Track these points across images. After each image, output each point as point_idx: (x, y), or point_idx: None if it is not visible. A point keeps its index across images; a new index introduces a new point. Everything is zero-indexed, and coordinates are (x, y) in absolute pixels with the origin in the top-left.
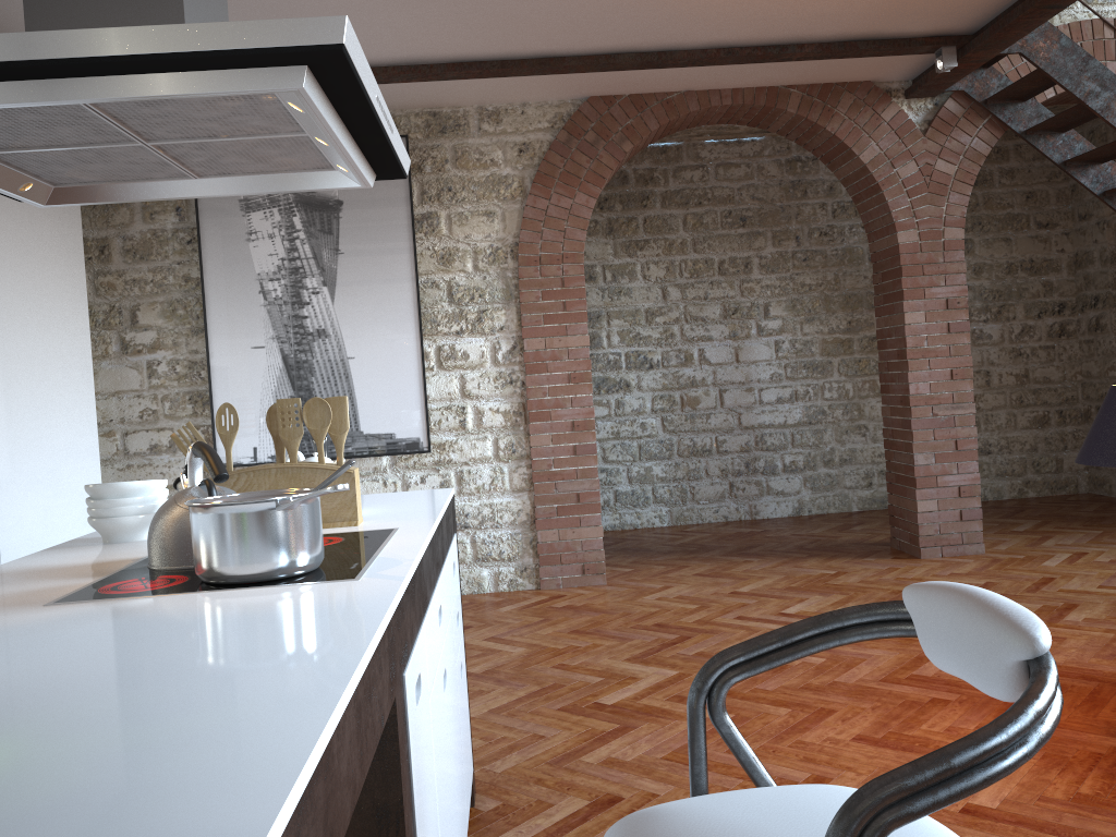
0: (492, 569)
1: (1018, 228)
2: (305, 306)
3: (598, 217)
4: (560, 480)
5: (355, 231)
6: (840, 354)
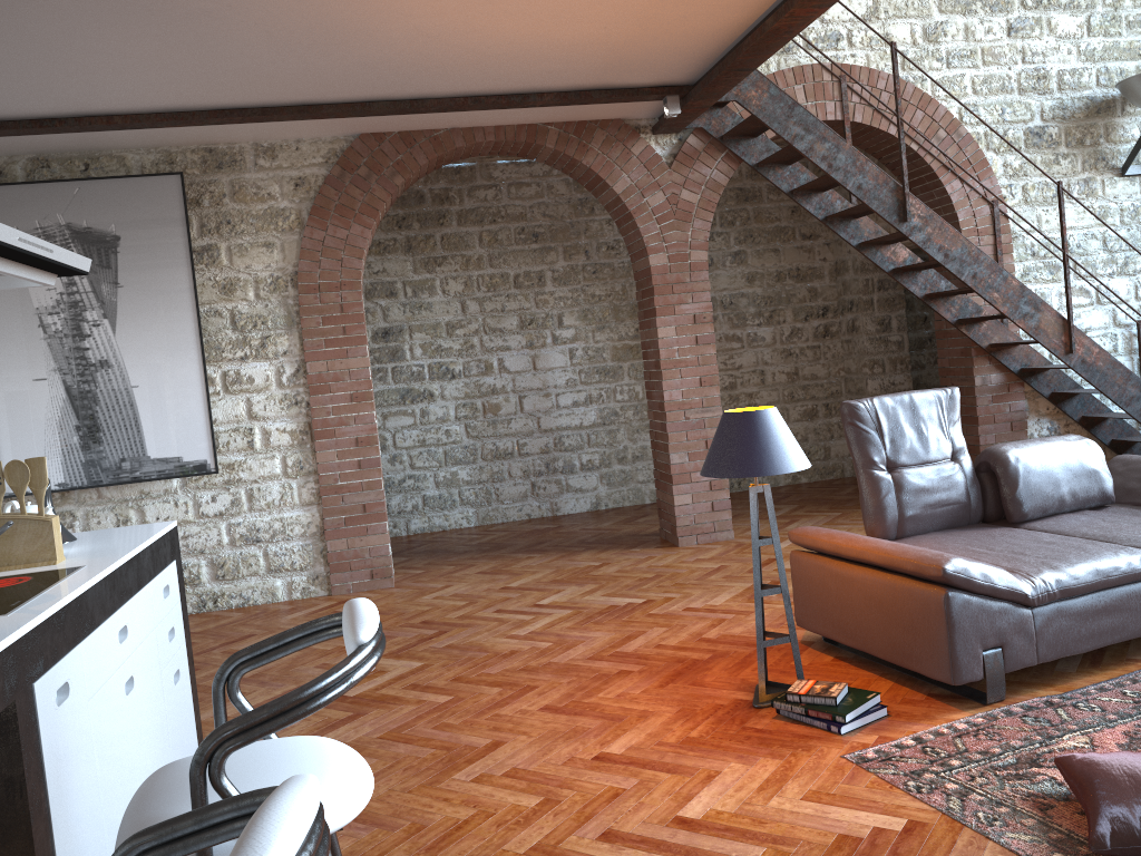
0: (285, 579)
1: (785, 239)
2: (87, 338)
3: (397, 235)
4: (347, 492)
5: (134, 265)
6: (630, 359)
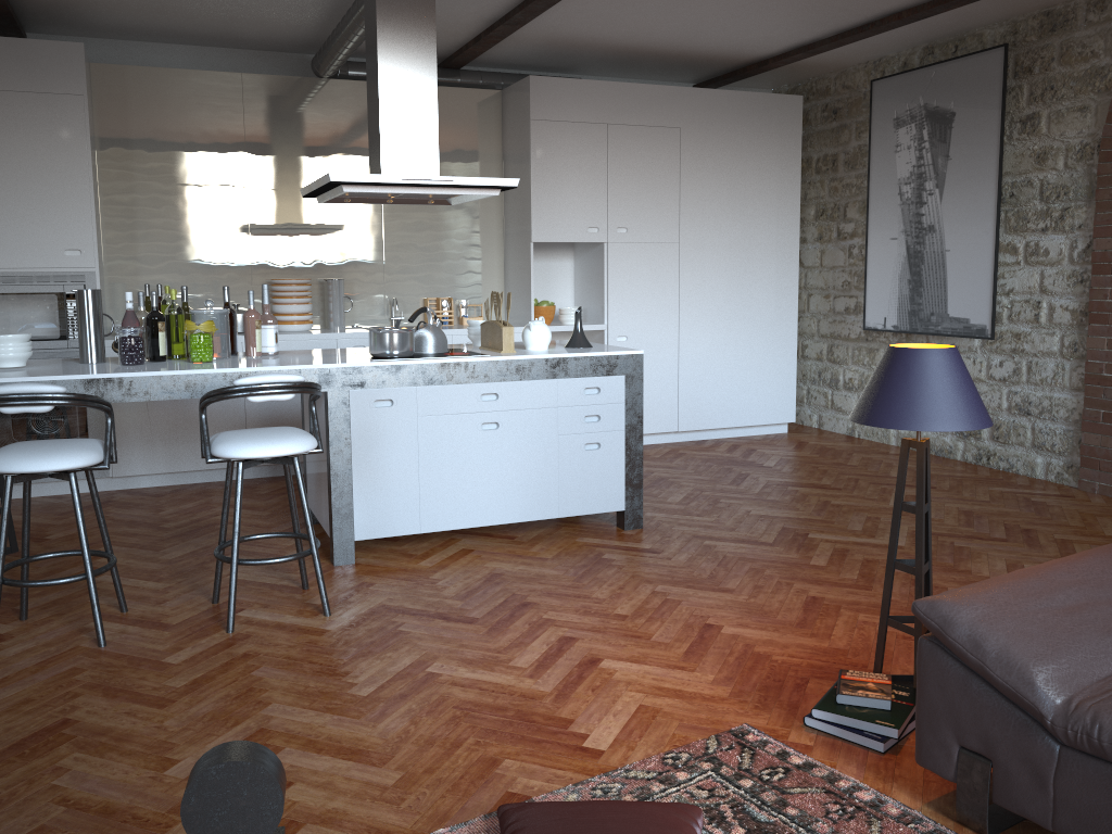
0: (1045, 458)
1: None
2: (923, 206)
3: None
4: (1109, 386)
5: (960, 139)
6: None
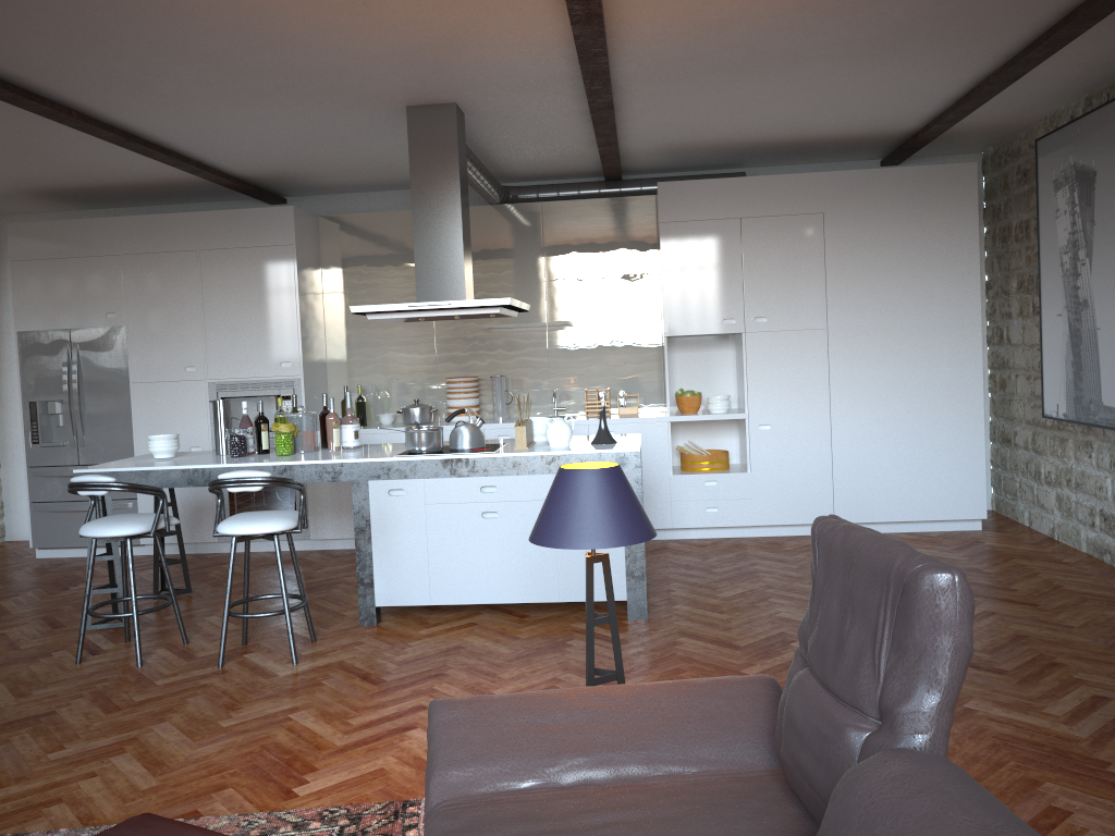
0: None
1: None
2: (1078, 277)
3: None
4: None
5: (1101, 201)
6: None
